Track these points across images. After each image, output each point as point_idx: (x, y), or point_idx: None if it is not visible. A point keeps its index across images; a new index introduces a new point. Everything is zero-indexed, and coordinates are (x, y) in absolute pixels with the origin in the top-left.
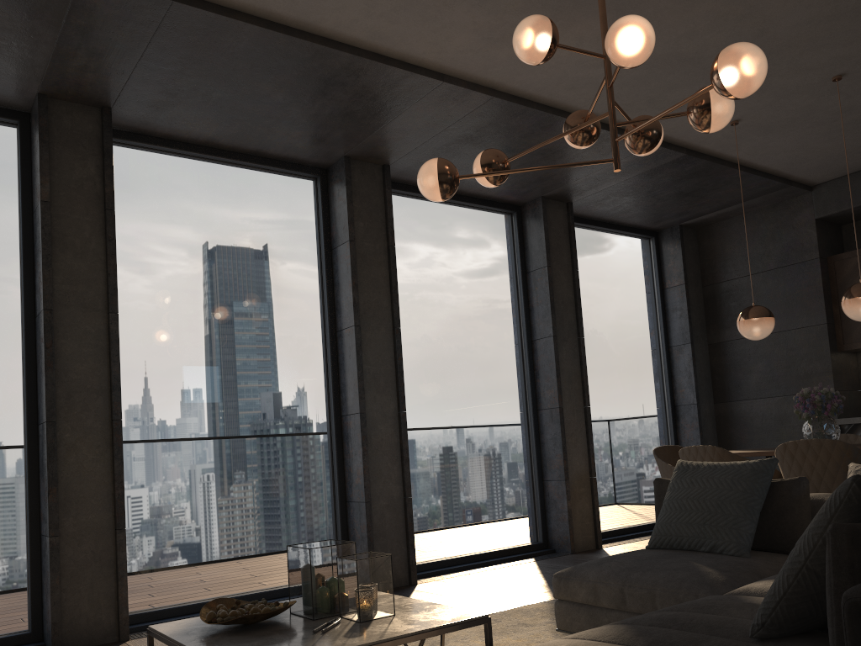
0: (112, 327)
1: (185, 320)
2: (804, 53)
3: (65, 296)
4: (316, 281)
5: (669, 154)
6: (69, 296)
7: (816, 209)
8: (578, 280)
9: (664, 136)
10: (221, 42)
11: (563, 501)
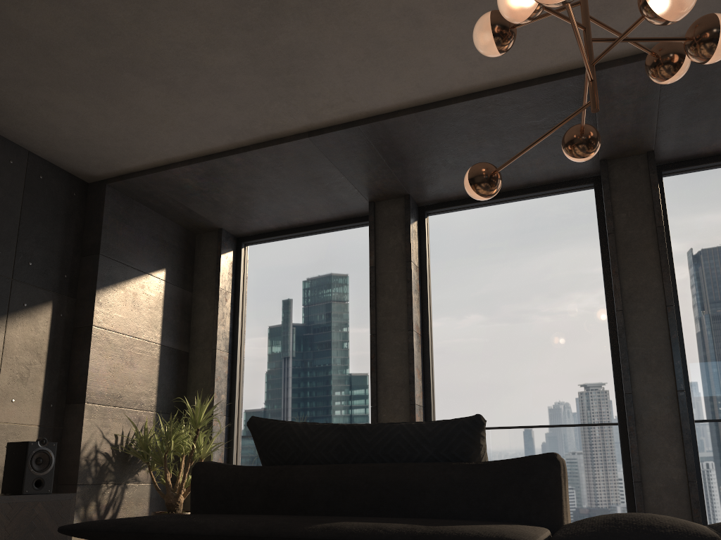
0: (409, 340)
1: (478, 327)
2: None
3: (383, 324)
4: (595, 276)
5: None
6: (386, 323)
7: None
8: None
9: None
10: (409, 132)
11: None
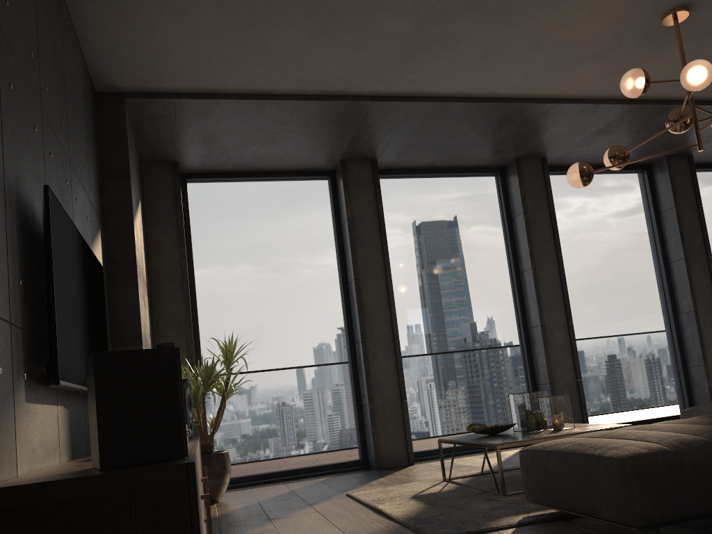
0: (389, 285)
1: (425, 276)
2: None
3: (363, 270)
4: (503, 242)
5: None
6: (365, 270)
7: None
8: (703, 213)
9: None
10: (440, 114)
11: (704, 381)
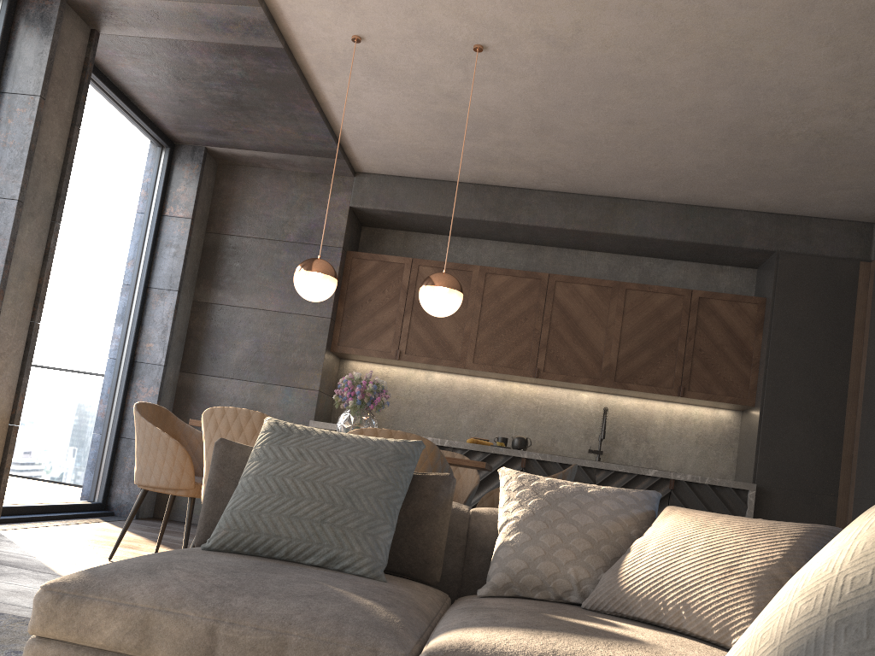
0: None
1: None
2: None
3: None
4: None
5: (267, 35)
6: None
7: (354, 197)
8: (77, 143)
9: (276, 5)
10: None
11: None
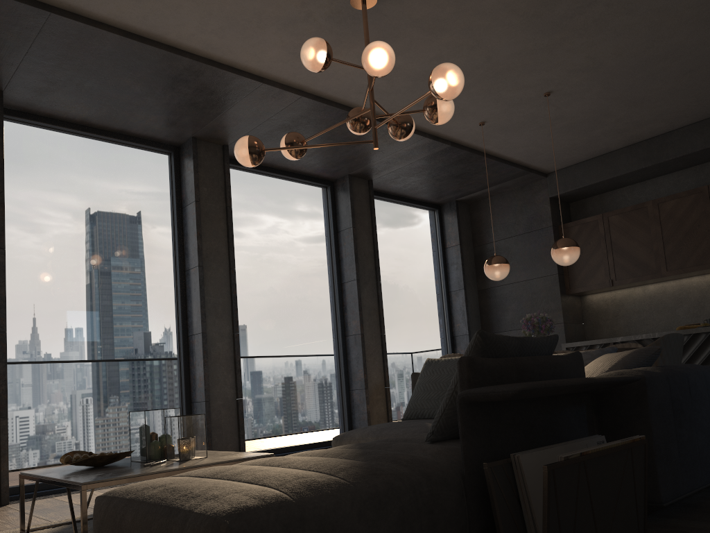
0: None
1: (61, 258)
2: (520, 75)
3: None
4: (169, 232)
5: (438, 145)
6: None
7: (550, 190)
8: (377, 238)
9: (433, 131)
10: (90, 45)
11: (364, 405)
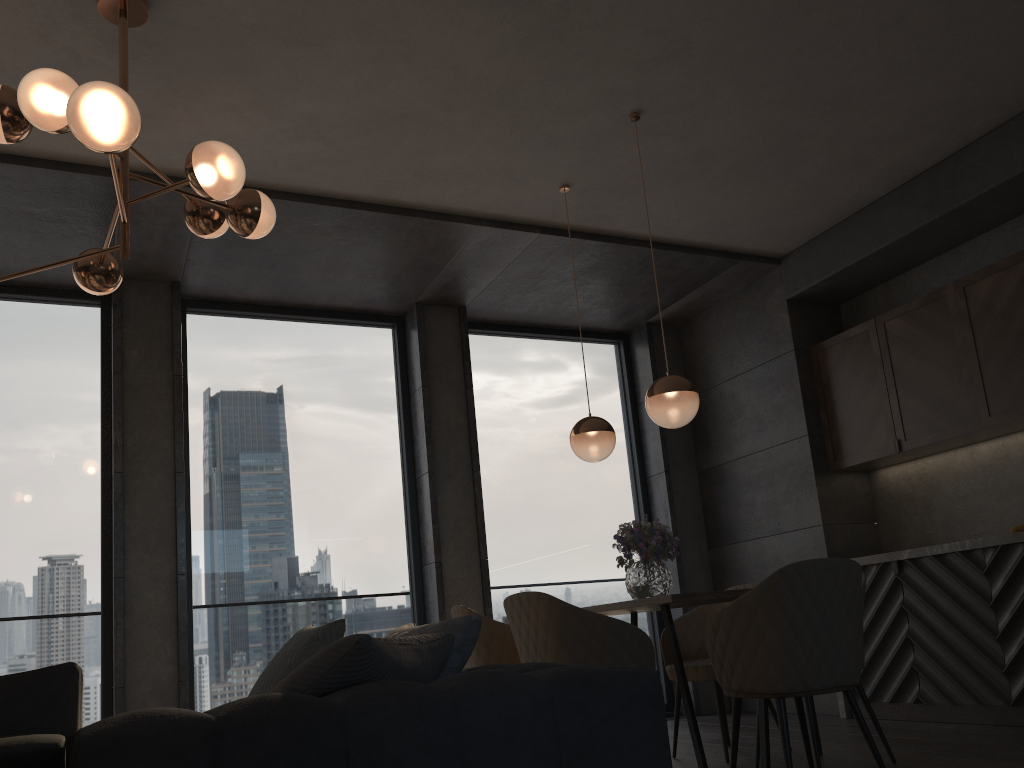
0: None
1: None
2: (549, 90)
3: None
4: (91, 422)
5: (518, 235)
6: None
7: (787, 287)
8: (473, 401)
9: (493, 214)
10: None
11: None
